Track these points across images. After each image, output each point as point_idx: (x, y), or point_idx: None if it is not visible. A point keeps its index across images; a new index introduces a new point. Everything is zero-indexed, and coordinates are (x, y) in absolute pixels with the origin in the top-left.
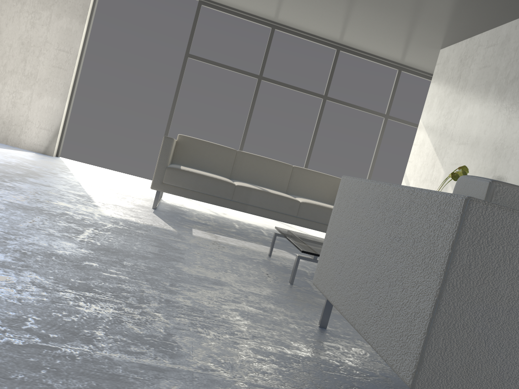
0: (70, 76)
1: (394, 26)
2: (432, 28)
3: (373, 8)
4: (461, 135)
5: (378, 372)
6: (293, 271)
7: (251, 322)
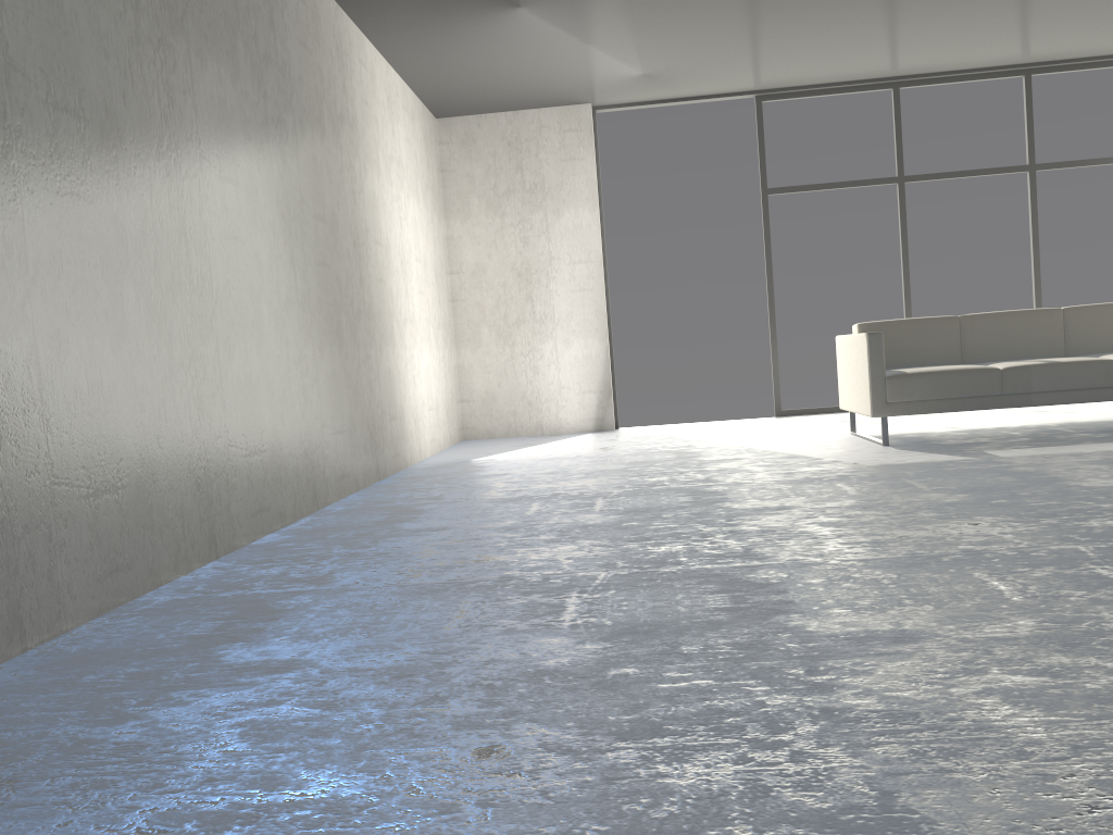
0: (600, 296)
1: None
2: None
3: None
4: None
5: None
6: None
7: None
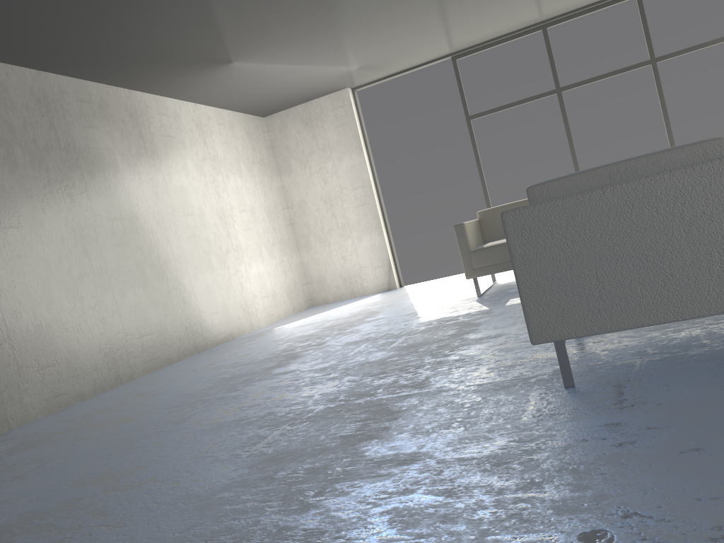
0: (374, 206)
1: None
2: None
3: None
4: None
5: (600, 350)
6: None
7: (504, 353)
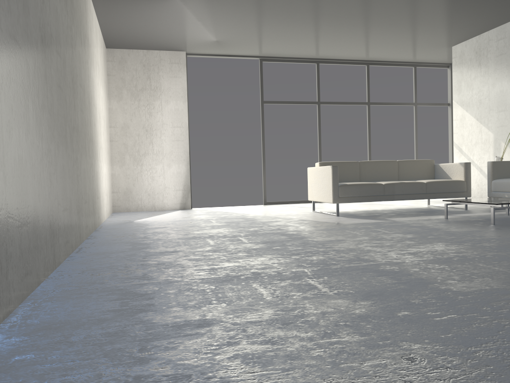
0: (186, 144)
1: (420, 41)
2: (450, 35)
3: (408, 34)
4: (498, 105)
5: None
6: (493, 217)
7: None
